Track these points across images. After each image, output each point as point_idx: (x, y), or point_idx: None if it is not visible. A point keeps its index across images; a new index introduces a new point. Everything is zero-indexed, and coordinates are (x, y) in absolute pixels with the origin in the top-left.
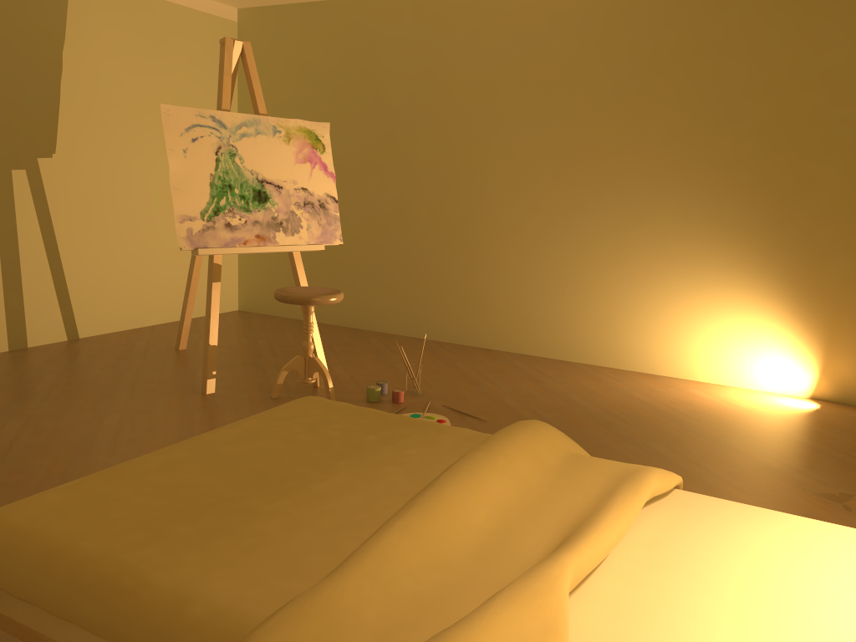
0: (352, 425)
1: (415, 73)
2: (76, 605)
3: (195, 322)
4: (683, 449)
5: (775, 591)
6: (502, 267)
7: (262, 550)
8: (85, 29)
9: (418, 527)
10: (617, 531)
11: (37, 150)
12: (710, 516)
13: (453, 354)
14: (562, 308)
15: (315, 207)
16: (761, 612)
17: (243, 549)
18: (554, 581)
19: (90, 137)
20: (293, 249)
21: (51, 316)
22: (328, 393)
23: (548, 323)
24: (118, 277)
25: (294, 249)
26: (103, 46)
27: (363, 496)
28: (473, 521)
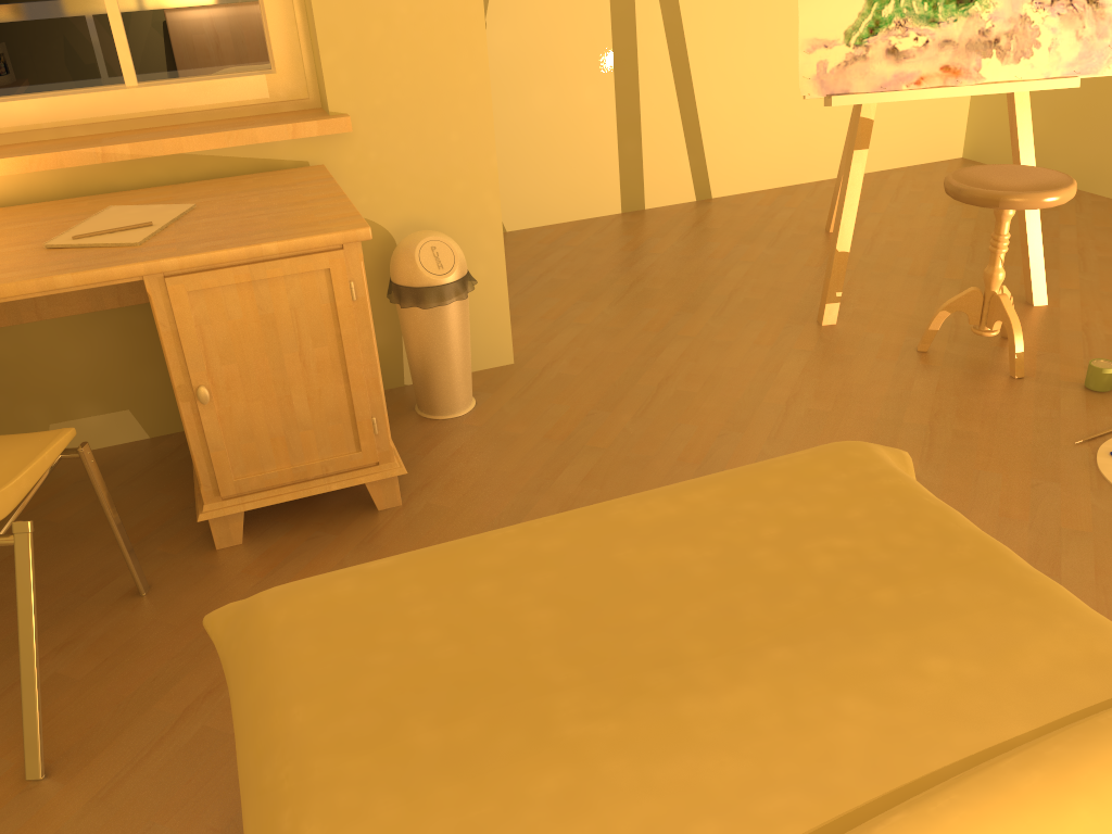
0: (873, 546)
1: None
2: (247, 810)
3: (881, 178)
4: None
5: None
6: None
7: None
8: None
9: None
10: None
11: None
12: None
13: None
14: None
15: (1075, 4)
16: None
17: (462, 828)
18: None
19: None
20: (1012, 89)
21: (676, 168)
22: (1011, 361)
23: None
24: (772, 111)
25: (1014, 89)
26: None
27: (746, 769)
28: None
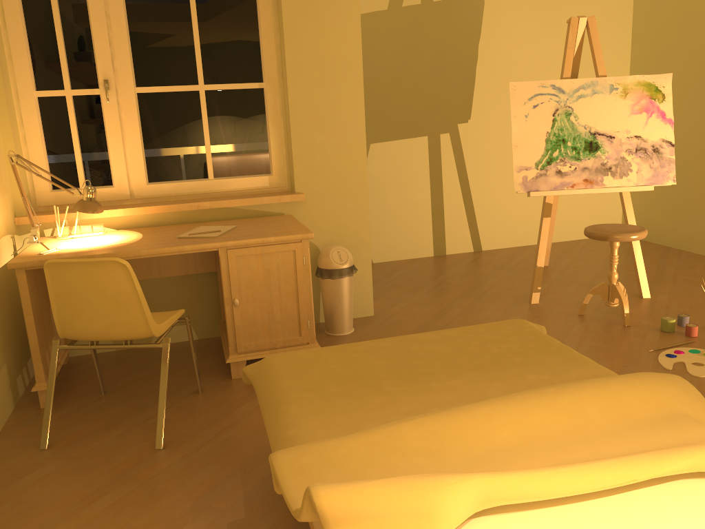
0: (517, 346)
1: None
2: (265, 412)
3: (574, 243)
4: None
5: None
6: None
7: (353, 412)
8: (496, 24)
9: (431, 426)
10: (587, 480)
11: (457, 118)
12: None
13: None
14: None
15: (647, 152)
16: None
17: (346, 408)
18: (441, 485)
19: (496, 104)
20: (619, 190)
21: (462, 234)
22: (623, 317)
23: None
24: (513, 207)
25: (620, 190)
26: (509, 34)
27: (452, 398)
28: (492, 436)
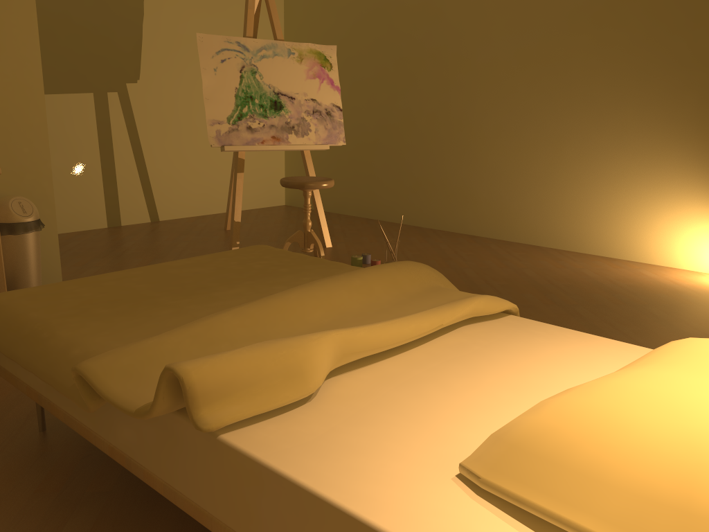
0: (276, 262)
1: (418, 2)
2: (15, 349)
3: (248, 212)
4: (604, 312)
5: (531, 380)
6: (486, 165)
7: (144, 324)
8: None
9: (251, 313)
10: (412, 328)
11: (125, 77)
12: (524, 332)
13: (441, 238)
14: (535, 200)
15: (322, 115)
16: (504, 391)
17: (133, 323)
18: (308, 342)
19: (166, 67)
20: (303, 148)
21: (138, 203)
22: None
23: (523, 214)
24: (188, 176)
25: (303, 148)
26: None
27: (244, 300)
28: (307, 317)
